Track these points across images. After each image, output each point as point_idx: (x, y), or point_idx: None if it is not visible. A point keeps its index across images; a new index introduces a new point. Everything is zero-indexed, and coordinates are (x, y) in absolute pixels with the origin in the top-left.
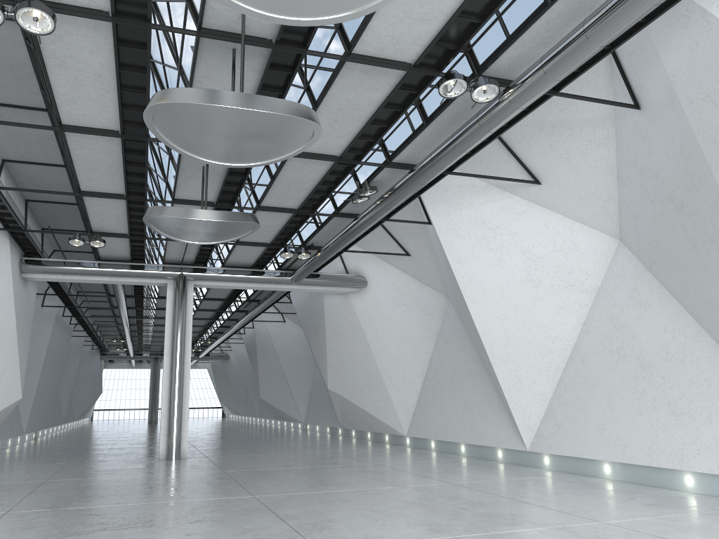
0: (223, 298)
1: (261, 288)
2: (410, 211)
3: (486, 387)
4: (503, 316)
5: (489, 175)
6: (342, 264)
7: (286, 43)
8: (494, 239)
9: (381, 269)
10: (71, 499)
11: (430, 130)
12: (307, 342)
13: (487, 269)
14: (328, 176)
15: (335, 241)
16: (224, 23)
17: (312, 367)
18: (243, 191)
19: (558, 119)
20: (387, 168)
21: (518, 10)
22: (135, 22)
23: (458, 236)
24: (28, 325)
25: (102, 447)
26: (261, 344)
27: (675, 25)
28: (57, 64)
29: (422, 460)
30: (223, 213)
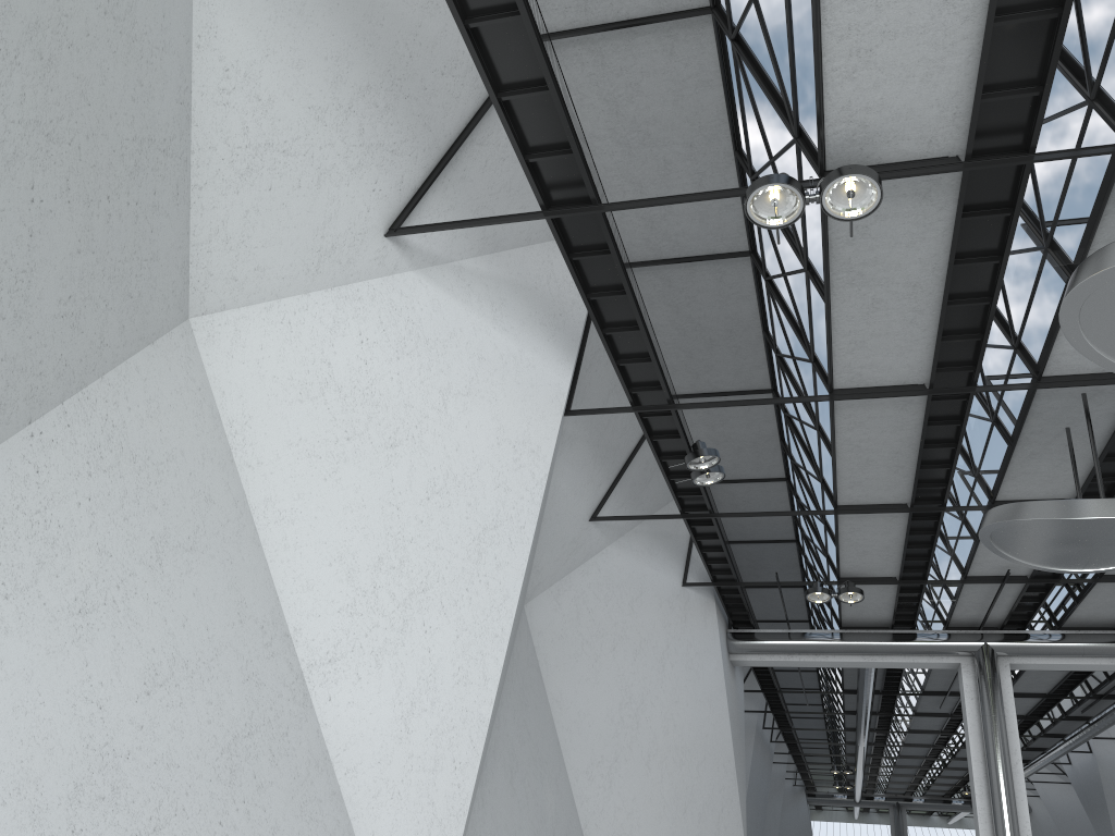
0: (1042, 693)
1: None
2: None
3: None
4: None
5: None
6: None
7: None
8: None
9: None
10: None
11: None
12: None
13: None
14: None
15: None
16: None
17: None
18: None
19: None
20: None
21: None
22: (1006, 160)
23: None
24: (741, 738)
25: None
26: (1113, 784)
27: None
28: (849, 281)
29: None
30: None
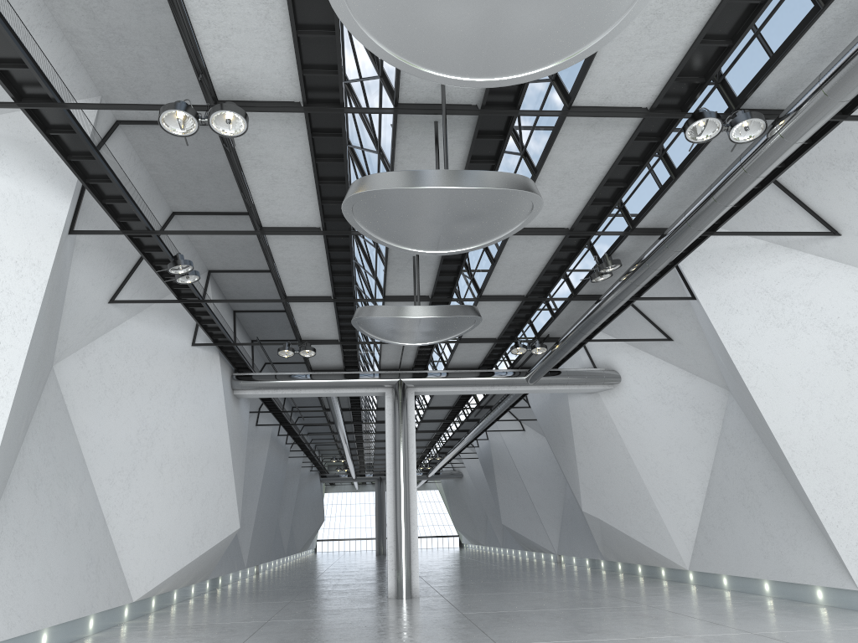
0: (449, 406)
1: (492, 391)
2: (667, 285)
3: (791, 505)
4: (805, 410)
5: (766, 230)
6: (588, 357)
7: (494, 106)
8: (782, 312)
9: (637, 360)
10: (294, 642)
11: (680, 184)
12: (553, 454)
13: (777, 350)
14: (558, 253)
15: (574, 329)
16: (422, 95)
17: (561, 484)
18: (461, 280)
19: (855, 149)
20: (630, 236)
21: (780, 23)
22: (327, 109)
23: (733, 312)
24: (242, 447)
25: (326, 583)
26: (498, 458)
27: None
28: (253, 165)
29: (711, 601)
30: (438, 308)
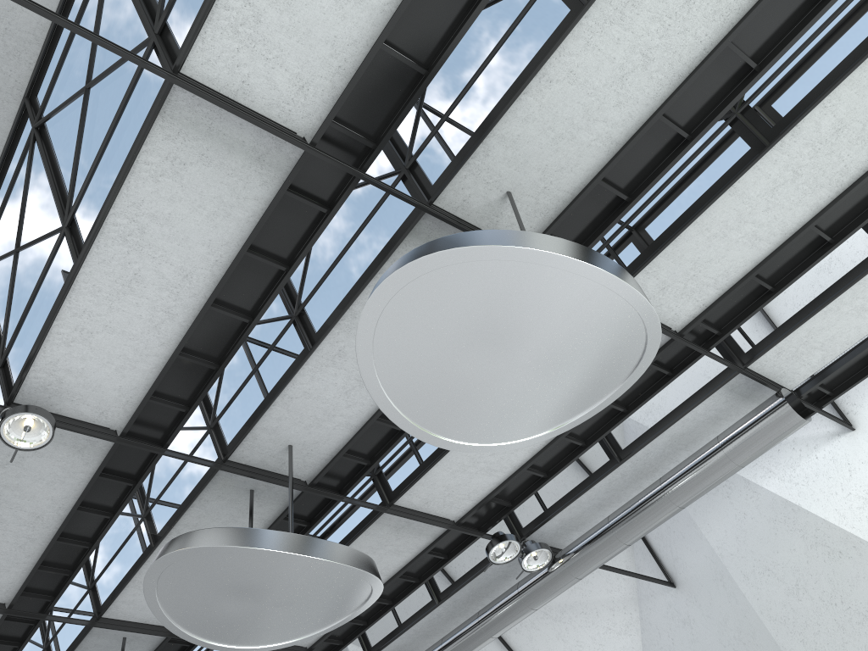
0: None
1: None
2: None
3: None
4: None
5: None
6: None
7: (320, 486)
8: None
9: None
10: None
11: (439, 609)
12: None
13: None
14: None
15: None
16: (258, 456)
17: None
18: None
19: (568, 601)
20: None
21: (576, 468)
22: (147, 446)
23: None
24: None
25: None
26: None
27: (714, 495)
28: None
29: None
30: None
